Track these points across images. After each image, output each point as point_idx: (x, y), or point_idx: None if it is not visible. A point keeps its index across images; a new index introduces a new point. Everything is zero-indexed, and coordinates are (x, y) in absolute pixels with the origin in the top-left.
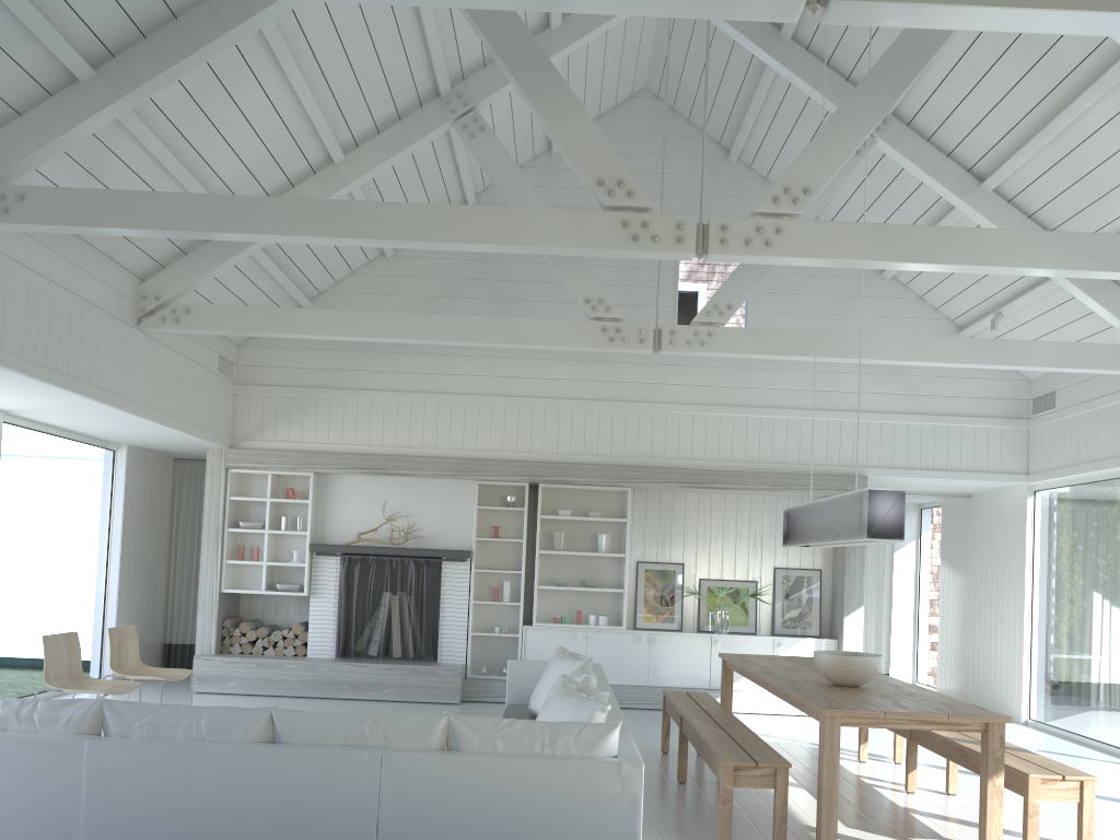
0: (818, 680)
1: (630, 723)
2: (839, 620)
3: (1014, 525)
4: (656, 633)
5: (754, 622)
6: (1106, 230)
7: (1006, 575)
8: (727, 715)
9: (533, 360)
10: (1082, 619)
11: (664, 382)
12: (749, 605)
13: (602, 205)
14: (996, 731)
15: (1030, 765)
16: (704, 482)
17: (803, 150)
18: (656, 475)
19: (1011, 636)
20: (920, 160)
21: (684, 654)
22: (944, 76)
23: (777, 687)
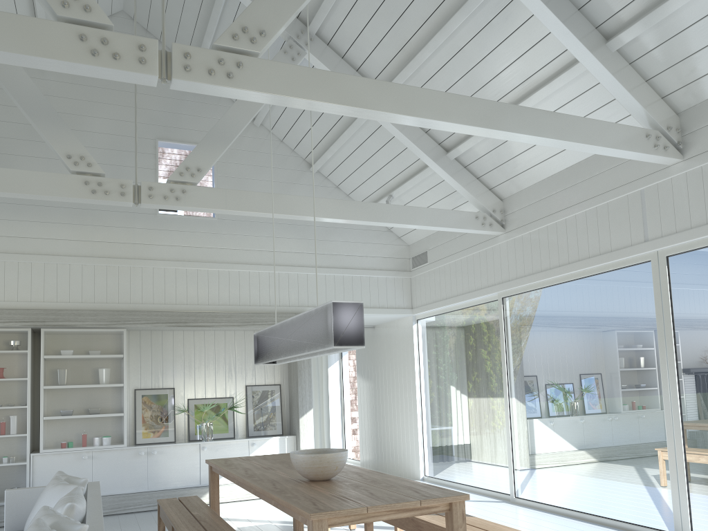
0: (295, 478)
1: (132, 528)
2: (296, 421)
3: (405, 344)
4: (154, 447)
5: (233, 429)
6: None
7: (403, 378)
8: (216, 519)
9: (31, 222)
10: (456, 404)
11: (150, 243)
12: (228, 416)
13: (56, 16)
14: (459, 508)
15: (476, 529)
16: (188, 322)
17: None
18: (147, 317)
19: (409, 419)
20: (338, 71)
21: (178, 461)
22: (354, 1)
23: (260, 491)
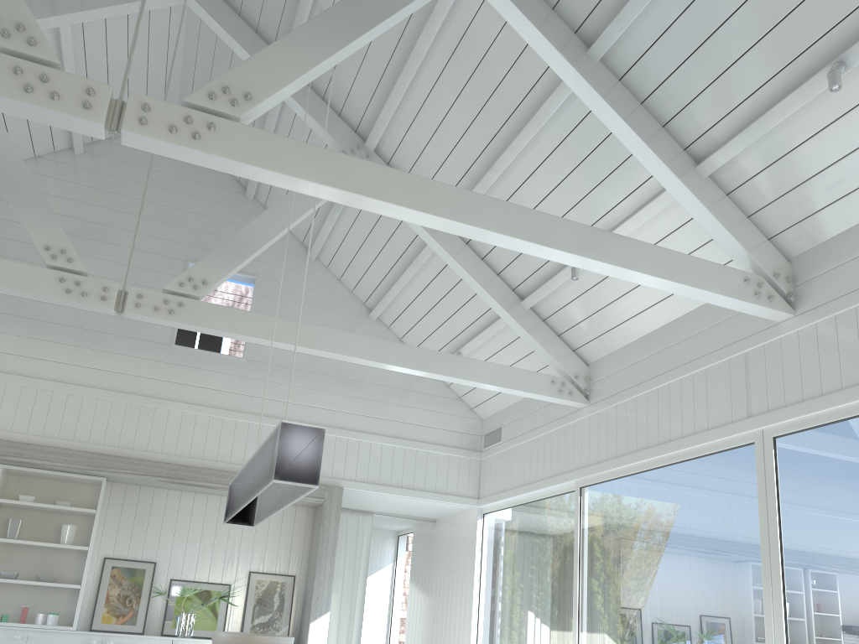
0: None
1: None
2: (306, 626)
3: (467, 544)
4: (111, 635)
5: (222, 627)
6: (540, 273)
7: (459, 590)
8: None
9: (17, 337)
10: (517, 627)
11: (157, 378)
12: (220, 609)
13: None
14: None
15: None
16: (185, 479)
17: (249, 57)
18: (135, 466)
19: None
20: None
21: None
22: (415, 113)
23: None
